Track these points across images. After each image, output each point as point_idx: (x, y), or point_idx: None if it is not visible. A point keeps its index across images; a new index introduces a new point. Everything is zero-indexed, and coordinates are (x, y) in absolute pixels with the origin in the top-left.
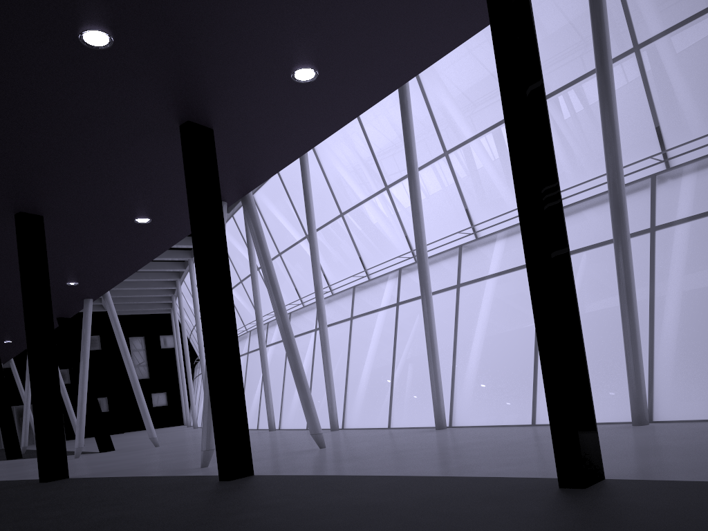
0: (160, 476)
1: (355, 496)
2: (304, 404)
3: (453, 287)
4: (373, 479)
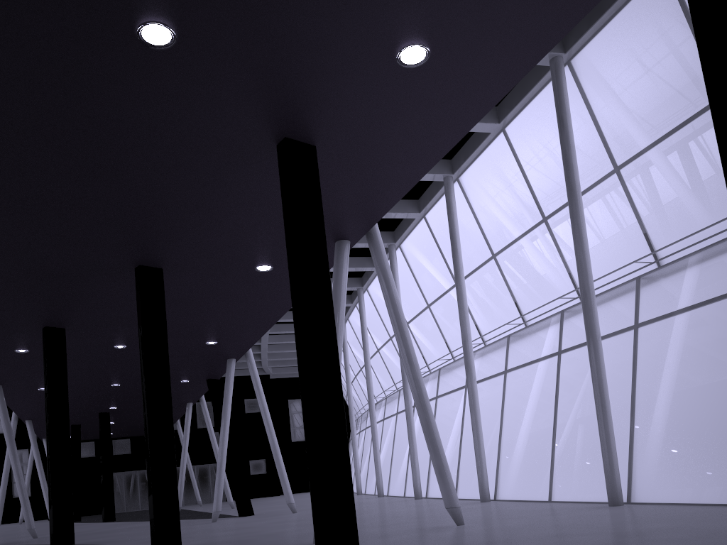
0: None
1: None
2: (437, 470)
3: (629, 329)
4: None
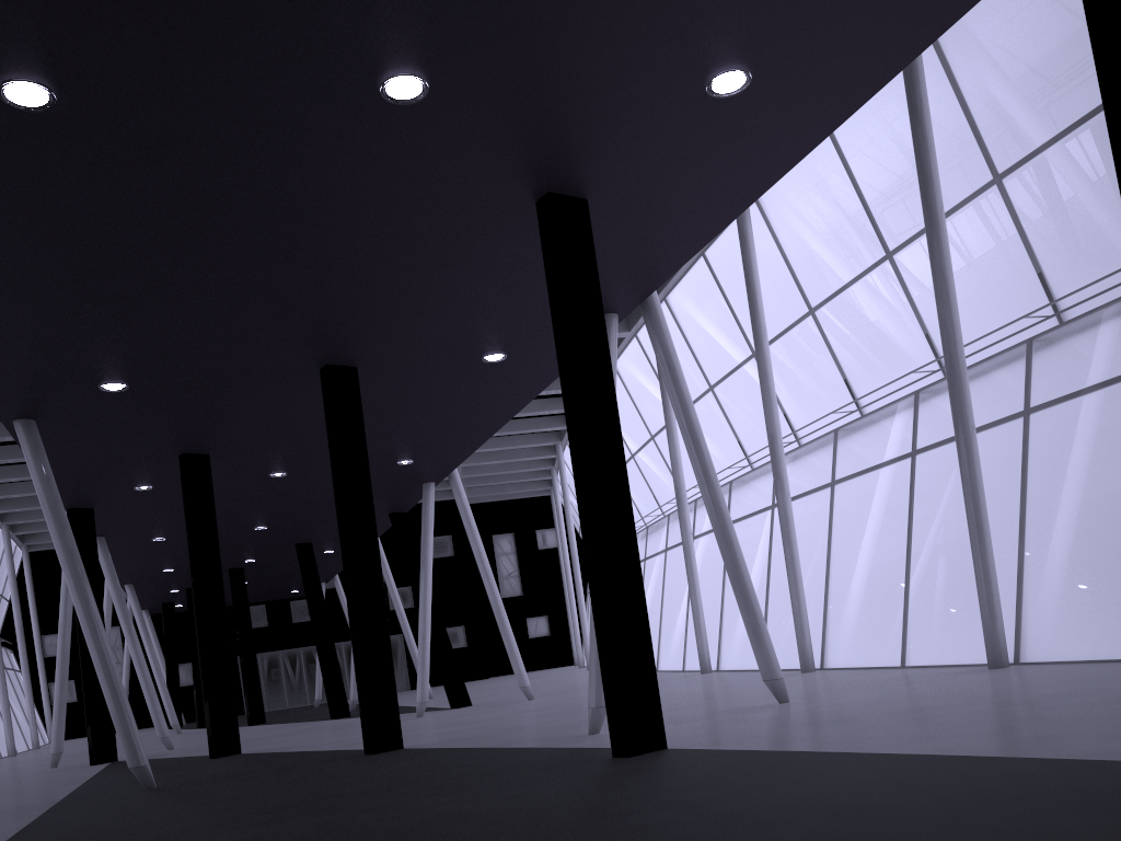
0: (527, 747)
1: (830, 789)
2: (751, 630)
3: (1016, 416)
4: (865, 760)
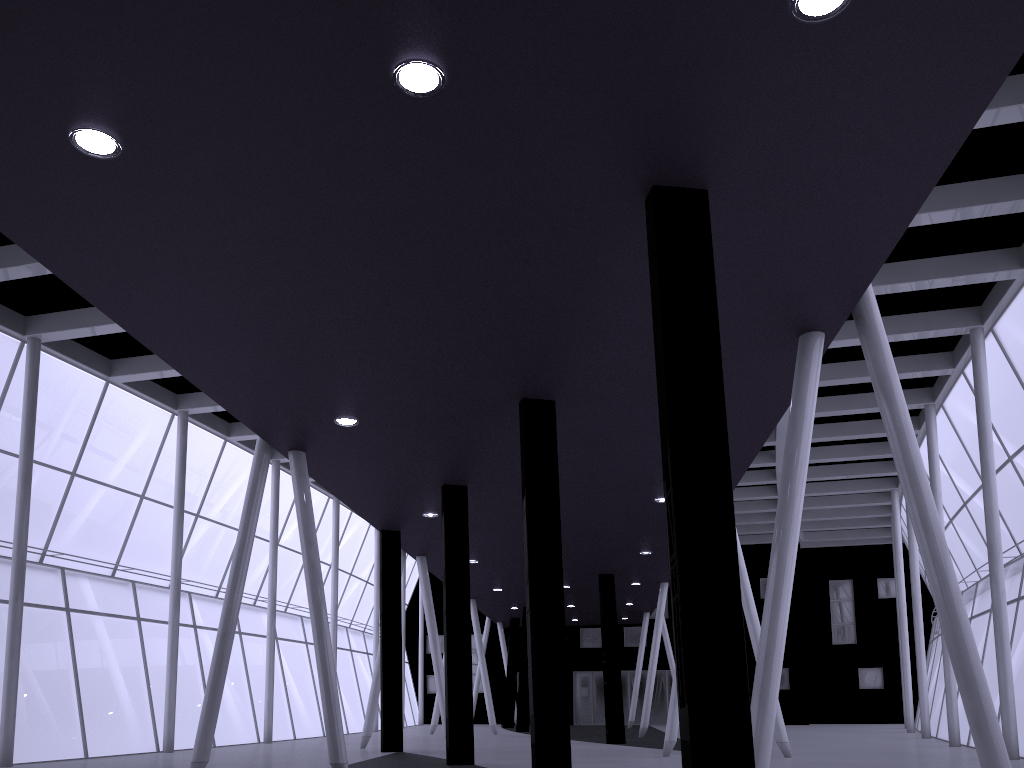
0: None
1: None
2: (972, 720)
3: None
4: None
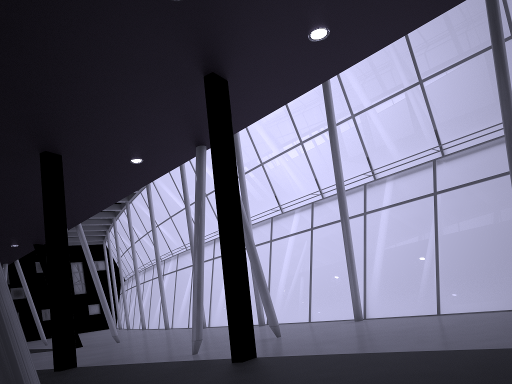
0: (164, 361)
1: (396, 367)
2: (265, 302)
3: (360, 215)
4: (383, 355)
